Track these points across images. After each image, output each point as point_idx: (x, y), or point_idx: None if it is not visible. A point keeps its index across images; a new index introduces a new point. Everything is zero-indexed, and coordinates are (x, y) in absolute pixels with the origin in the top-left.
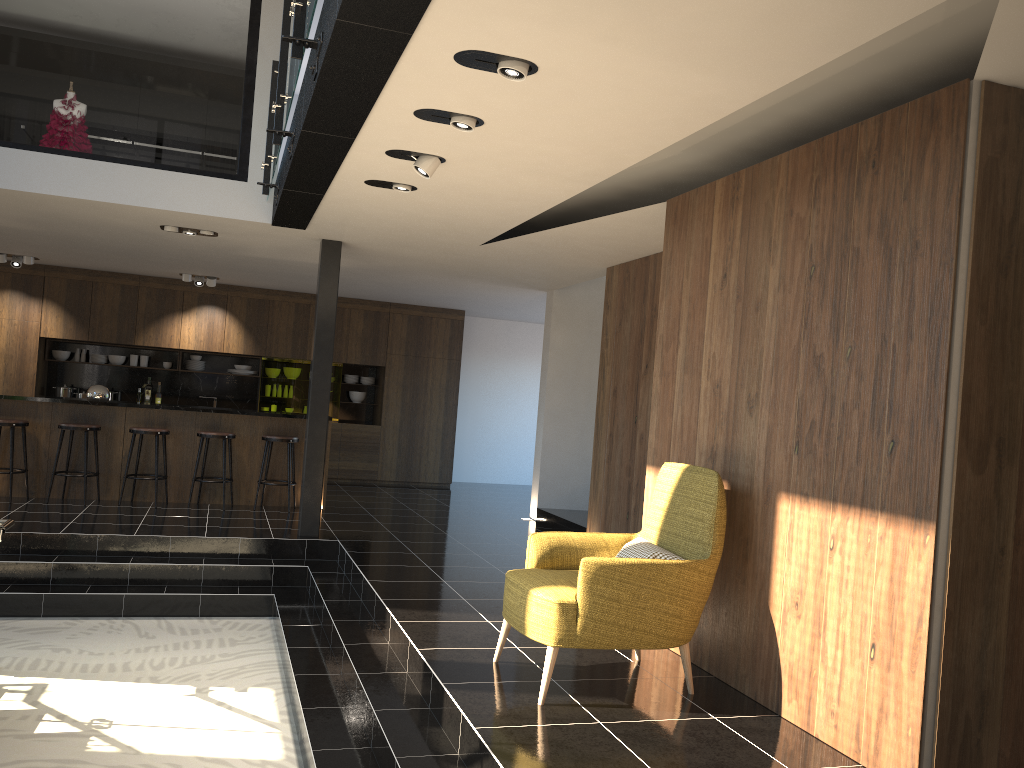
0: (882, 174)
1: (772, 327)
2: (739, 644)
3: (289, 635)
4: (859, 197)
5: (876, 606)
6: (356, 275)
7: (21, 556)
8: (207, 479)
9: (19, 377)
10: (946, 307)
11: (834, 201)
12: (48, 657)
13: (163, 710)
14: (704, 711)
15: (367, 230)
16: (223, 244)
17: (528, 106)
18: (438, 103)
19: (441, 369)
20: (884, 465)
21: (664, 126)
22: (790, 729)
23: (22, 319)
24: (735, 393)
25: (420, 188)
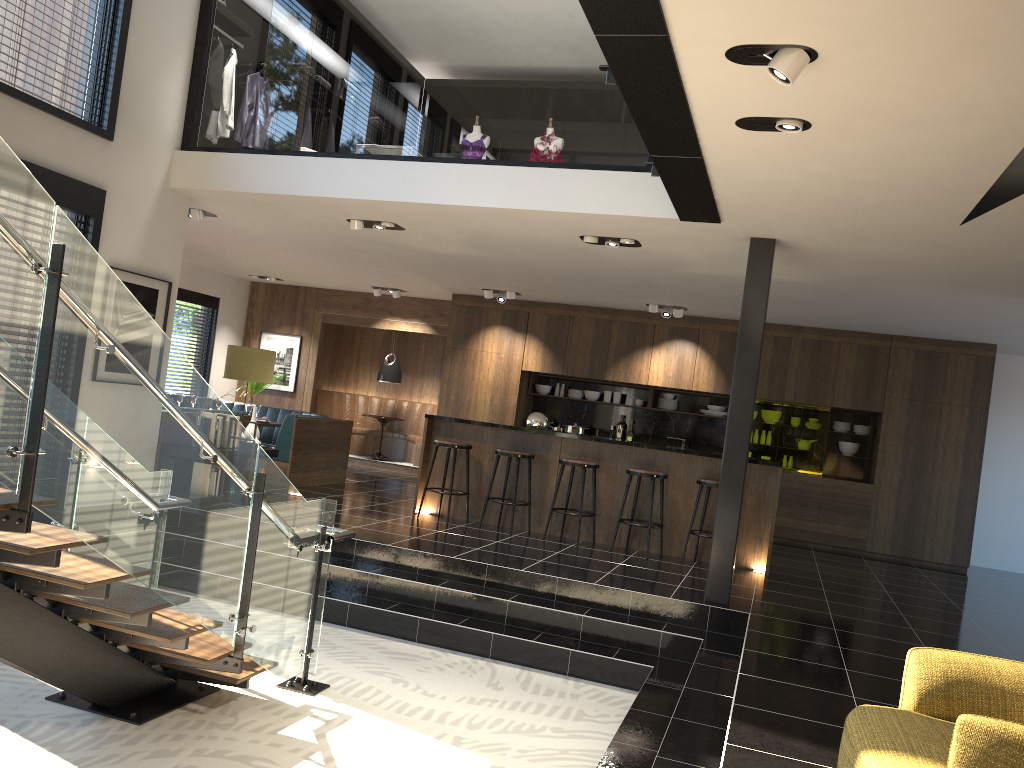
0: None
1: None
2: None
3: (627, 724)
4: None
5: None
6: (826, 293)
7: (416, 575)
8: (637, 522)
9: (502, 408)
10: None
11: None
12: (381, 686)
13: None
14: None
15: (793, 215)
16: (655, 257)
17: None
18: None
19: (959, 419)
20: None
21: None
22: None
23: (508, 353)
24: None
25: (814, 122)
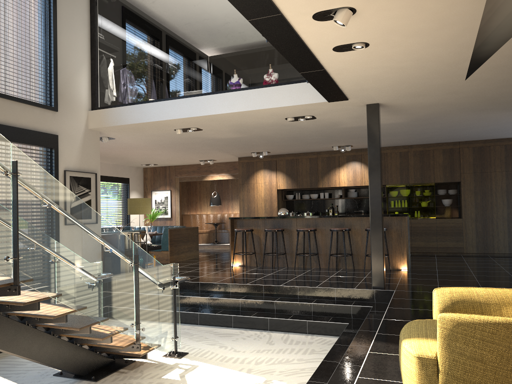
0: None
1: None
2: None
3: (331, 352)
4: None
5: None
6: (416, 126)
7: (230, 295)
8: (340, 254)
9: (270, 209)
10: None
11: None
12: (213, 350)
13: None
14: None
15: (381, 90)
16: (325, 122)
17: None
18: None
19: (501, 178)
20: None
21: None
22: None
23: (269, 182)
24: None
25: (370, 42)
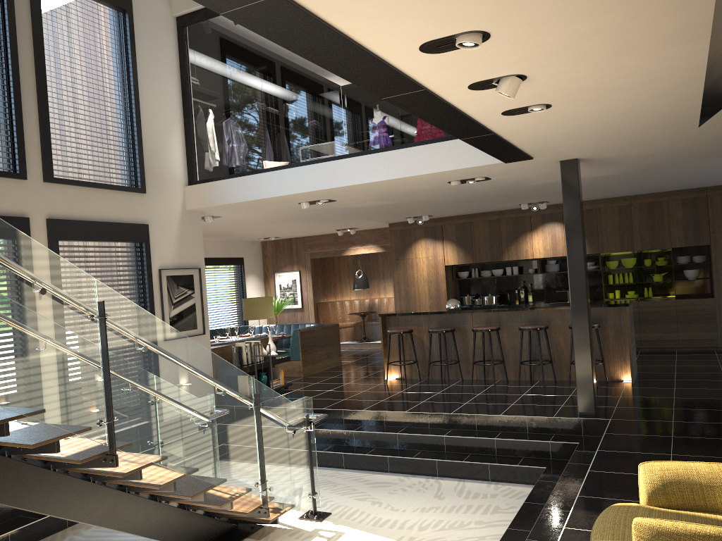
0: None
1: None
2: None
3: (520, 514)
4: None
5: None
6: (638, 176)
7: (384, 427)
8: (535, 361)
9: (437, 294)
10: None
11: None
12: (364, 509)
13: None
14: None
15: (579, 145)
16: (505, 182)
17: None
18: (421, 35)
19: None
20: None
21: None
22: None
23: (433, 256)
24: None
25: (552, 103)
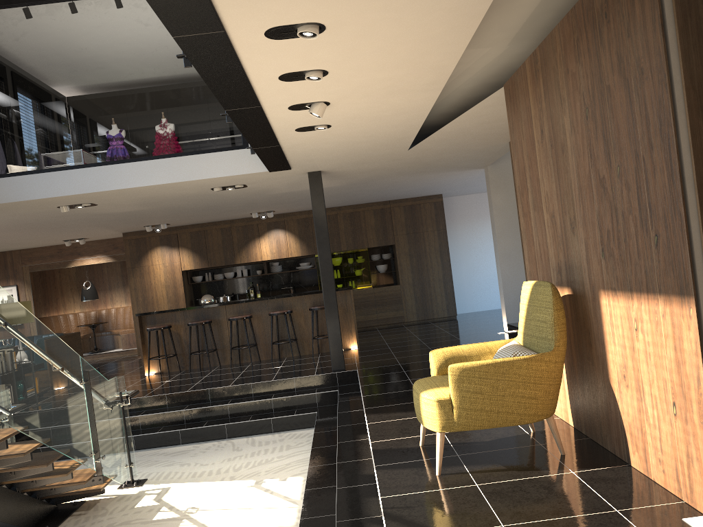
0: (612, 21)
1: (573, 163)
2: (598, 412)
3: (315, 439)
4: (602, 44)
5: (670, 371)
6: (351, 189)
7: (167, 408)
8: (282, 341)
9: (175, 297)
10: (668, 116)
11: (589, 53)
12: (176, 470)
13: (231, 498)
14: (566, 468)
15: (328, 159)
16: (255, 190)
17: (344, 52)
18: (287, 68)
19: (433, 238)
20: (654, 256)
21: (448, 35)
22: (634, 476)
23: (170, 262)
24: (563, 219)
25: (332, 124)
